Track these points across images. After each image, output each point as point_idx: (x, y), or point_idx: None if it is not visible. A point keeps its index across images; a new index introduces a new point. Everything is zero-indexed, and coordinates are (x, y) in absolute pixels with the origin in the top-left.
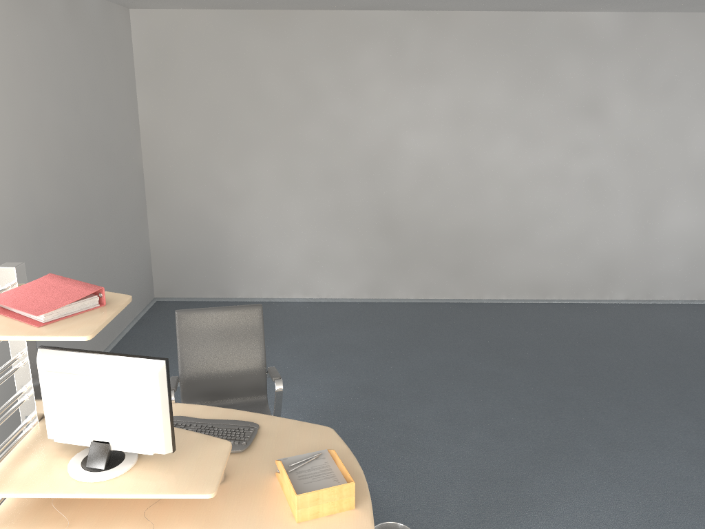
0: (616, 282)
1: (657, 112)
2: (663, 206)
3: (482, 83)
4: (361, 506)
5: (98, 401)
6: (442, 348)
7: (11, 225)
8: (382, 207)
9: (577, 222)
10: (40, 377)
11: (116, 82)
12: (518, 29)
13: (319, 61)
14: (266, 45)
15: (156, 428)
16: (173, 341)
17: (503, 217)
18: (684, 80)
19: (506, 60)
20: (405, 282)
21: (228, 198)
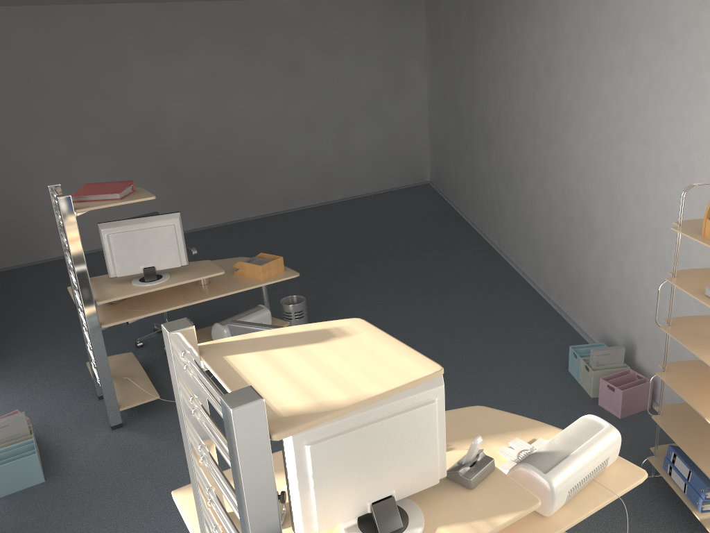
0: (333, 188)
1: (335, 66)
2: (350, 130)
3: (218, 55)
4: (286, 270)
5: (145, 244)
6: (242, 248)
7: None
8: (161, 160)
9: (301, 149)
10: (104, 239)
11: None
12: (234, 13)
13: (86, 47)
14: (36, 35)
15: (181, 251)
16: (25, 293)
17: (252, 153)
18: (346, 43)
19: (231, 37)
20: (190, 216)
21: (26, 172)
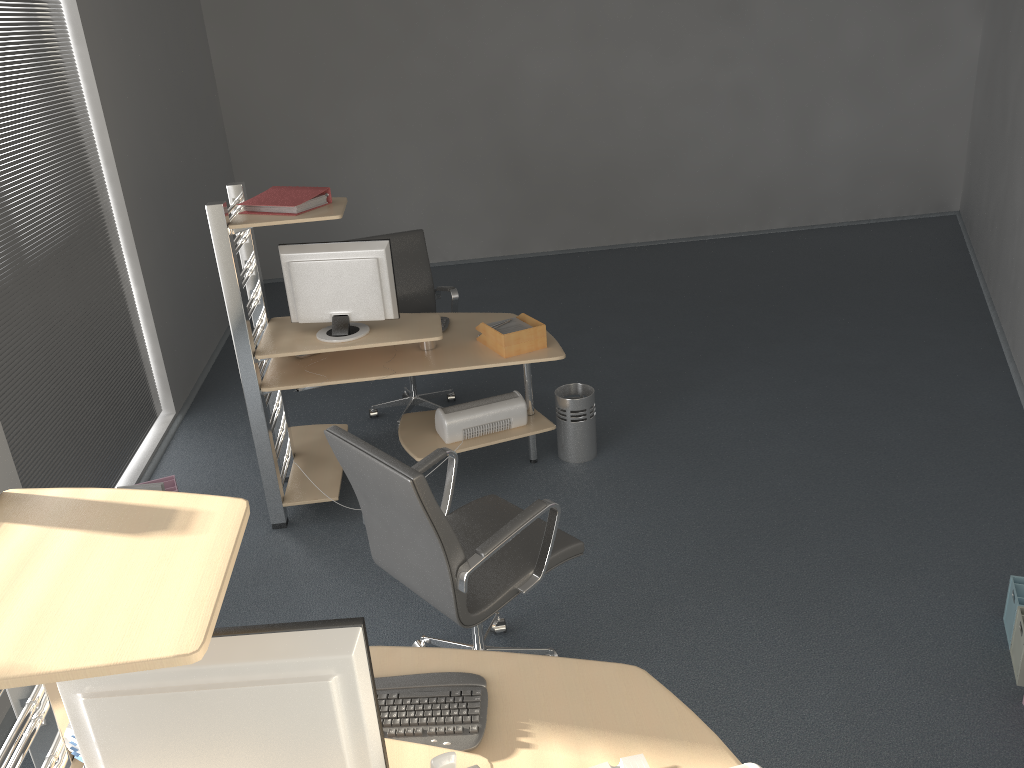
0: (775, 209)
1: (805, 7)
2: (819, 115)
3: None
4: (551, 346)
5: (336, 281)
6: (592, 290)
7: (148, 181)
8: (507, 147)
9: (727, 143)
10: (284, 268)
11: (190, 22)
12: None
13: None
14: None
15: (386, 297)
16: None
17: (645, 145)
18: None
19: None
20: (541, 232)
21: (329, 152)
